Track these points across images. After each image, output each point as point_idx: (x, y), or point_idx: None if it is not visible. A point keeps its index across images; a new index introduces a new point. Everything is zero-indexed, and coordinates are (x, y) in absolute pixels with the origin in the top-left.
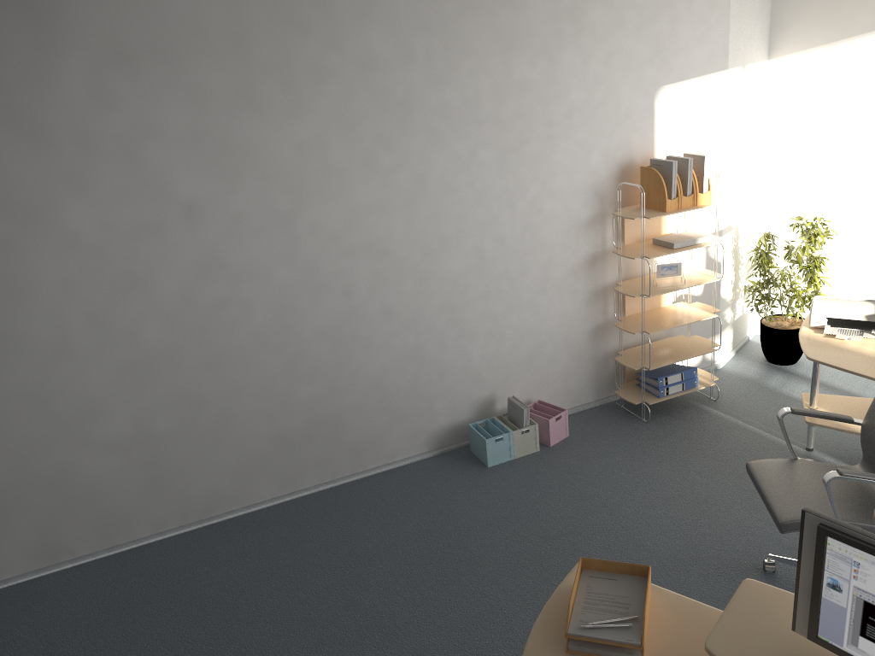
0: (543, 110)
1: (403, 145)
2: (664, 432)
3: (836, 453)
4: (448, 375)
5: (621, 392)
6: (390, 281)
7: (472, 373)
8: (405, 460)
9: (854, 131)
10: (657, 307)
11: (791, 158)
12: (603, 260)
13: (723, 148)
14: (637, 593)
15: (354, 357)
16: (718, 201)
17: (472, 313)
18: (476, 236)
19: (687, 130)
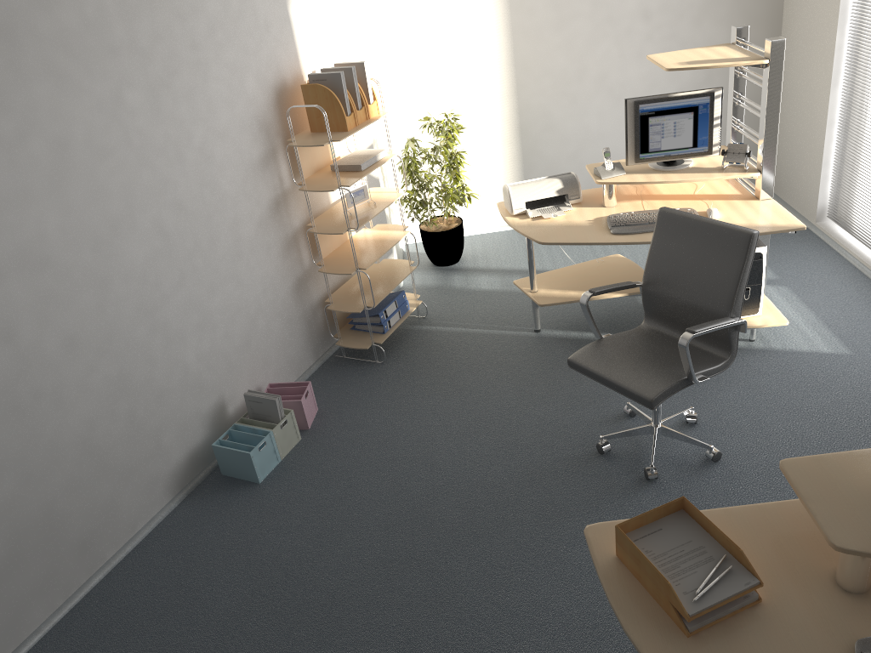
0: (182, 28)
1: (23, 98)
2: (407, 366)
3: (559, 325)
4: (168, 396)
5: (343, 342)
6: (62, 300)
7: (193, 383)
8: (150, 524)
9: (449, 23)
10: (346, 241)
11: (397, 60)
12: (286, 203)
13: (355, 55)
14: (694, 530)
15: (45, 422)
16: (383, 110)
17: (174, 309)
18: (151, 208)
19: (323, 38)
